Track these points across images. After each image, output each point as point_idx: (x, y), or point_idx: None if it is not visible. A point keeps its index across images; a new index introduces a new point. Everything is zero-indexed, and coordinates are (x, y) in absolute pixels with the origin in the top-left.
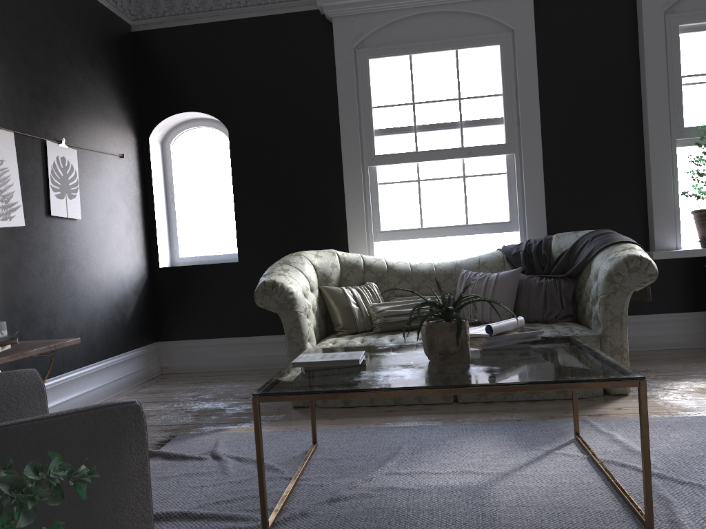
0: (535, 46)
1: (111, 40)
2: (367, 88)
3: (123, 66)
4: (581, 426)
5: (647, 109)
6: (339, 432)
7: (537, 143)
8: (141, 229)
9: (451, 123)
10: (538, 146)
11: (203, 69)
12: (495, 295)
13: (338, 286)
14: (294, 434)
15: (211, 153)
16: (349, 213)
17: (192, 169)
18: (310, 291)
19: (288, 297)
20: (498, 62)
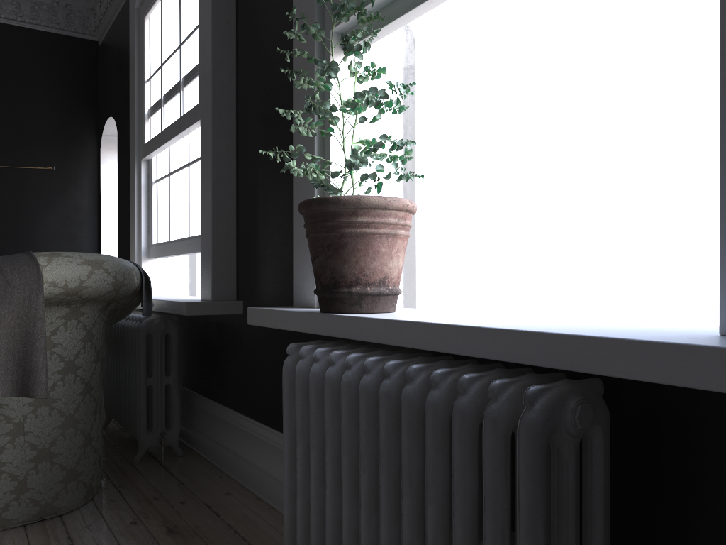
0: None
1: (52, 61)
2: (143, 57)
3: (74, 83)
4: None
5: None
6: None
7: (209, 95)
8: (85, 237)
9: (177, 85)
10: (209, 100)
11: (112, 71)
12: None
13: None
14: None
15: None
16: (131, 221)
17: None
18: None
19: None
20: None
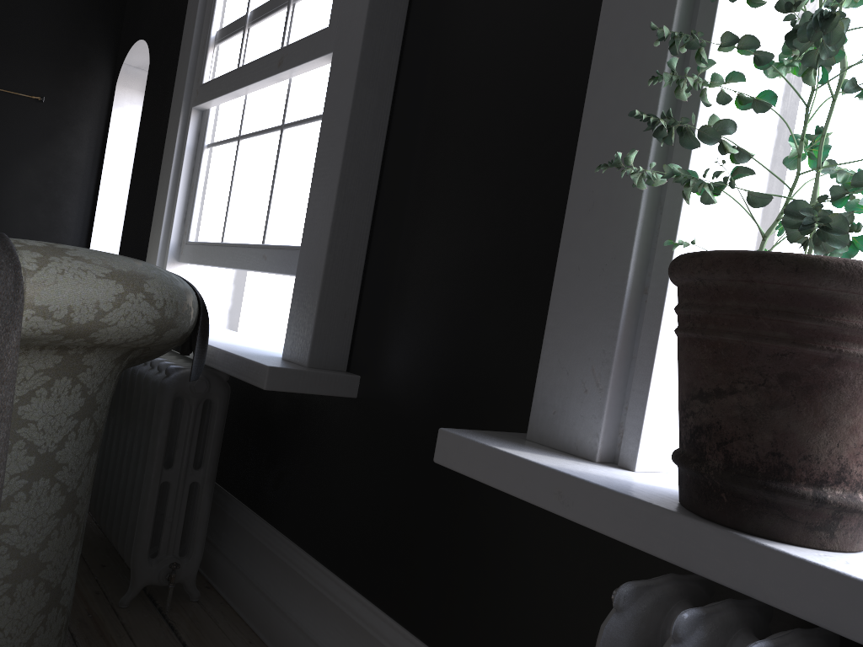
0: None
1: None
2: None
3: None
4: None
5: None
6: None
7: (360, 12)
8: (72, 208)
9: None
10: (360, 20)
11: None
12: None
13: None
14: None
15: None
16: (158, 200)
17: None
18: None
19: None
20: None
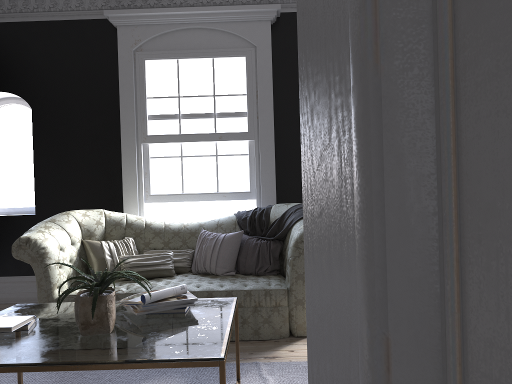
0: (271, 60)
1: None
2: (143, 82)
3: None
4: (251, 369)
5: None
6: (54, 373)
7: (271, 133)
8: None
9: (207, 114)
10: (272, 135)
11: (13, 58)
12: (220, 252)
13: (103, 239)
14: (15, 374)
15: (21, 126)
16: (124, 180)
17: (5, 137)
18: (71, 244)
19: (40, 251)
20: (244, 69)
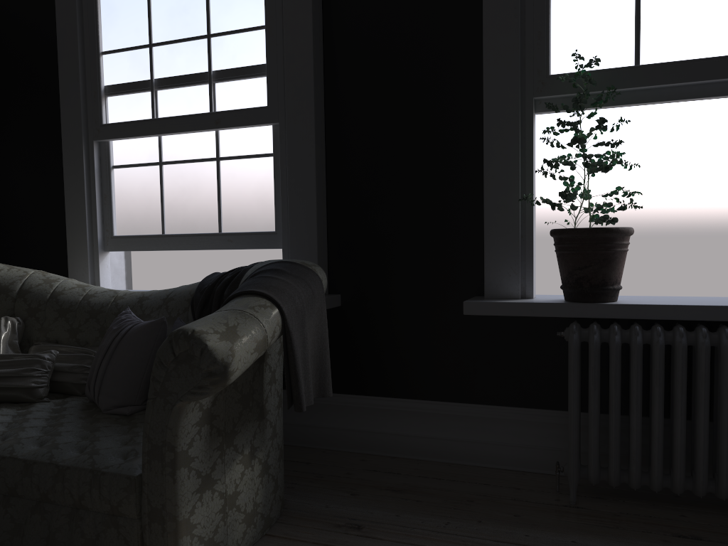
0: None
1: None
2: (94, 24)
3: None
4: None
5: (483, 44)
6: None
7: (308, 106)
8: None
9: (197, 75)
10: (309, 110)
11: None
12: (113, 361)
13: None
14: None
15: None
16: (68, 209)
17: None
18: None
19: None
20: None
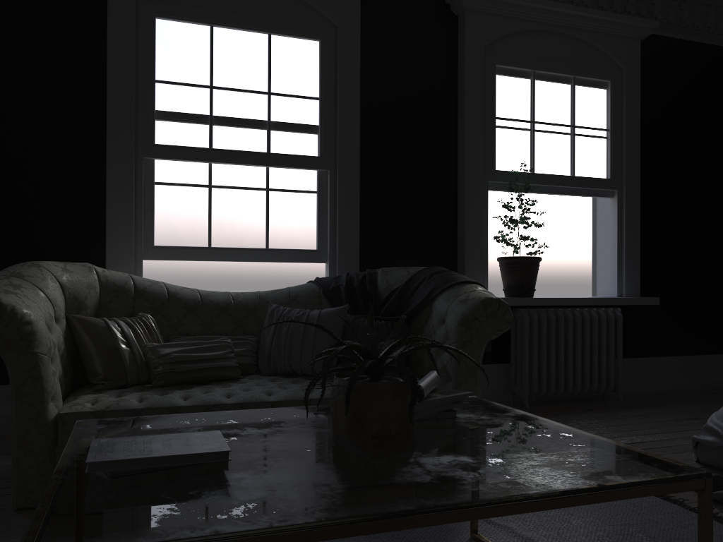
0: (359, 51)
1: None
2: (151, 54)
3: None
4: None
5: (465, 145)
6: None
7: (355, 162)
8: None
9: (257, 121)
10: (356, 165)
11: None
12: (318, 338)
13: (95, 316)
14: None
15: None
16: (110, 217)
17: None
18: (54, 321)
19: (23, 328)
20: (317, 60)
